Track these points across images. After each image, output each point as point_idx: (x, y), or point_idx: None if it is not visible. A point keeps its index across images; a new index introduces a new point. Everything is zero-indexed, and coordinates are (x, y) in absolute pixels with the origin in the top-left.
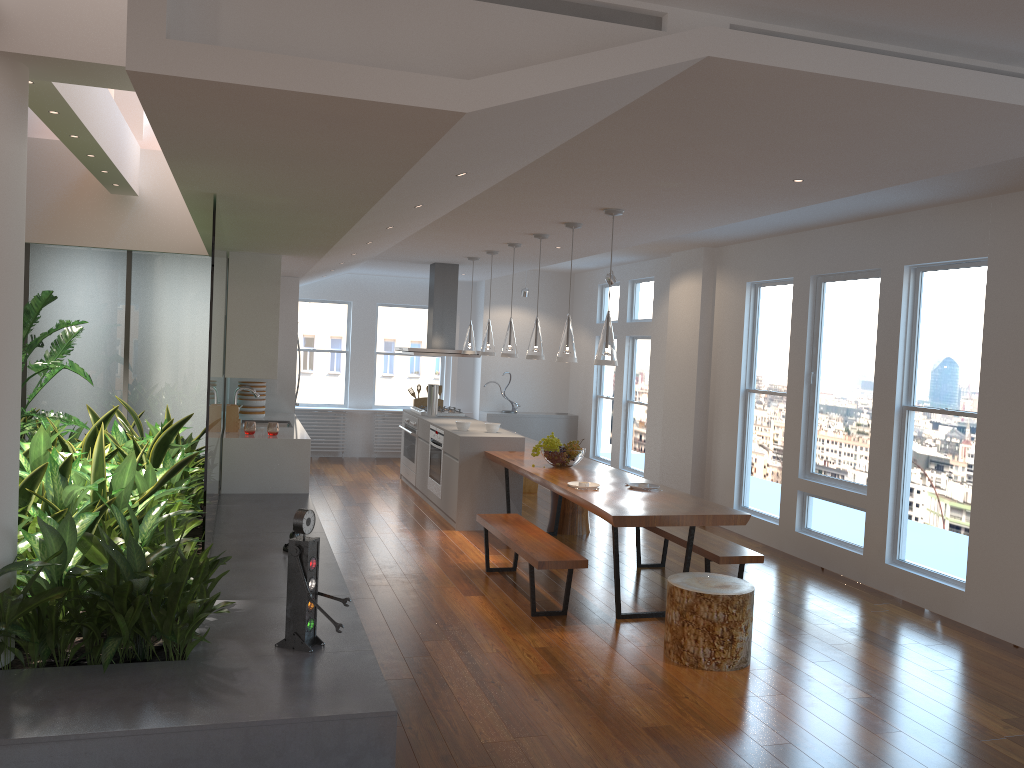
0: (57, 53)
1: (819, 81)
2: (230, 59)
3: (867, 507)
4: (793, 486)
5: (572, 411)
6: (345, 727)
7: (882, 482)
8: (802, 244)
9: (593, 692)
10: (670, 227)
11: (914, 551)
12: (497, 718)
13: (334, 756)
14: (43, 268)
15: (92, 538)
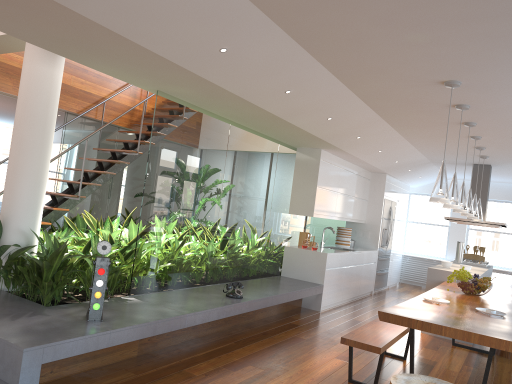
0: None
1: None
2: None
3: None
4: None
5: None
6: (5, 348)
7: None
8: None
9: None
10: None
11: None
12: None
13: None
14: None
15: None
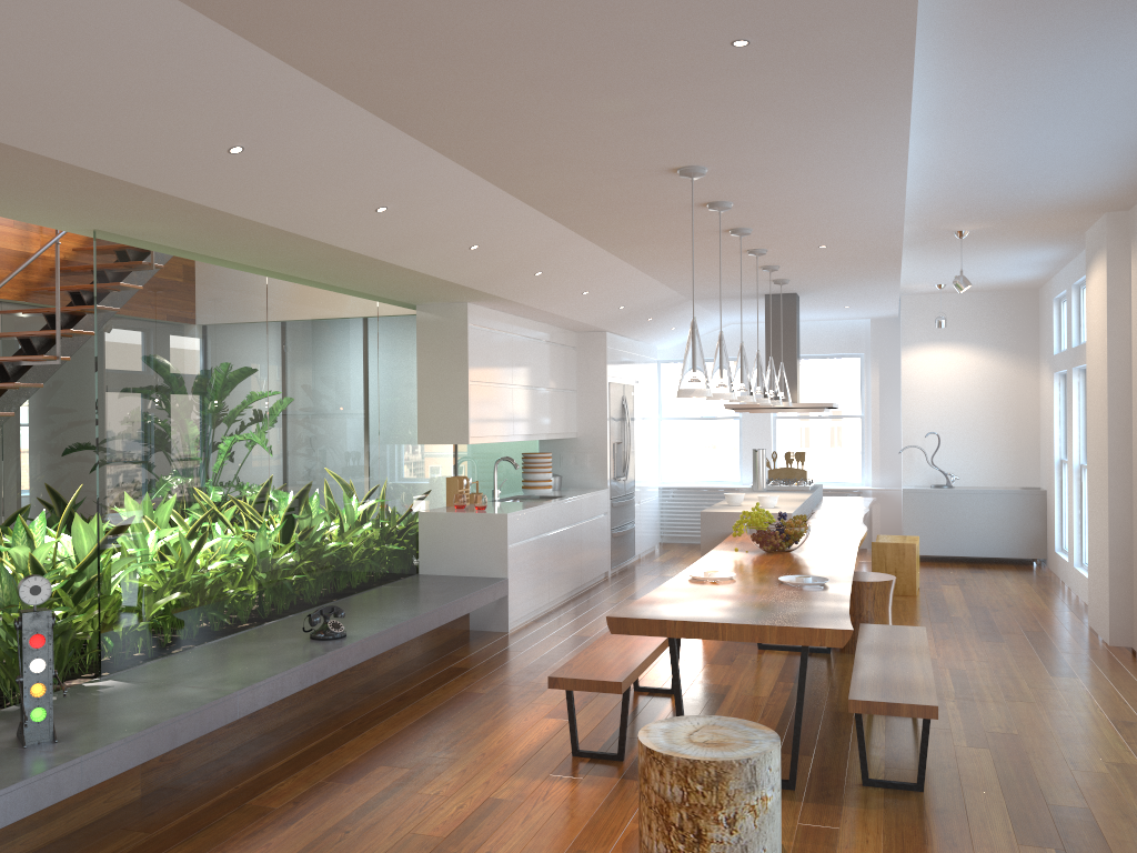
0: None
1: None
2: None
3: None
4: None
5: (1042, 484)
6: None
7: None
8: None
9: None
10: (850, 182)
11: None
12: None
13: None
14: None
15: None
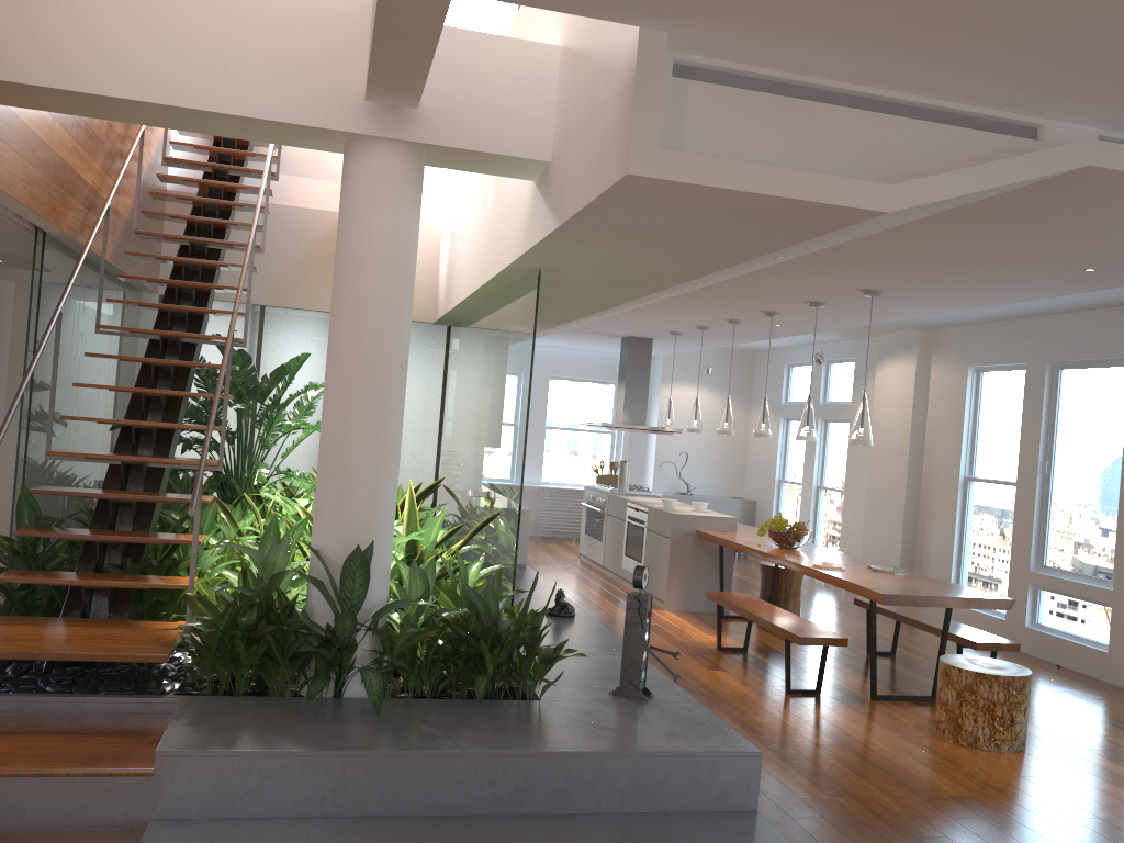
0: (462, 144)
1: None
2: (706, 165)
3: (1113, 602)
4: (1023, 579)
5: (749, 496)
6: (717, 763)
7: None
8: (1037, 329)
9: (883, 763)
10: (916, 309)
11: None
12: (803, 779)
13: (706, 790)
14: (276, 330)
15: (440, 584)
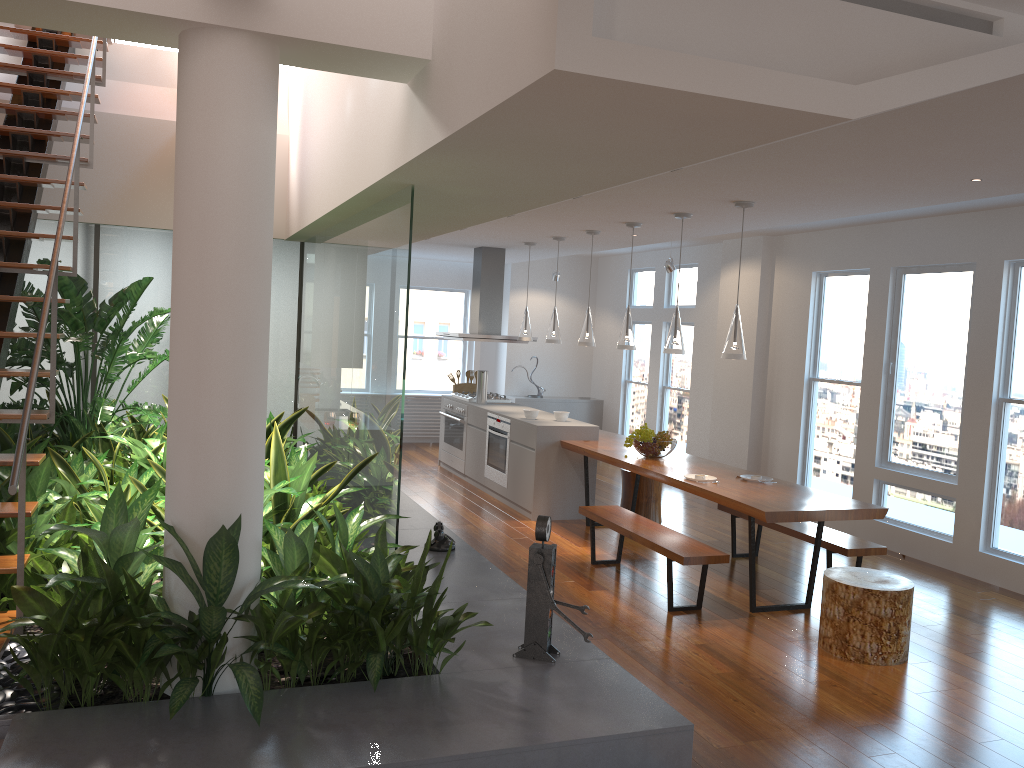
0: (325, 37)
1: None
2: (648, 59)
3: (958, 496)
4: (868, 474)
5: (596, 395)
6: (647, 743)
7: (976, 472)
8: (881, 236)
9: (783, 691)
10: (779, 219)
11: (1011, 540)
12: (712, 721)
13: None
14: (114, 251)
15: (319, 548)
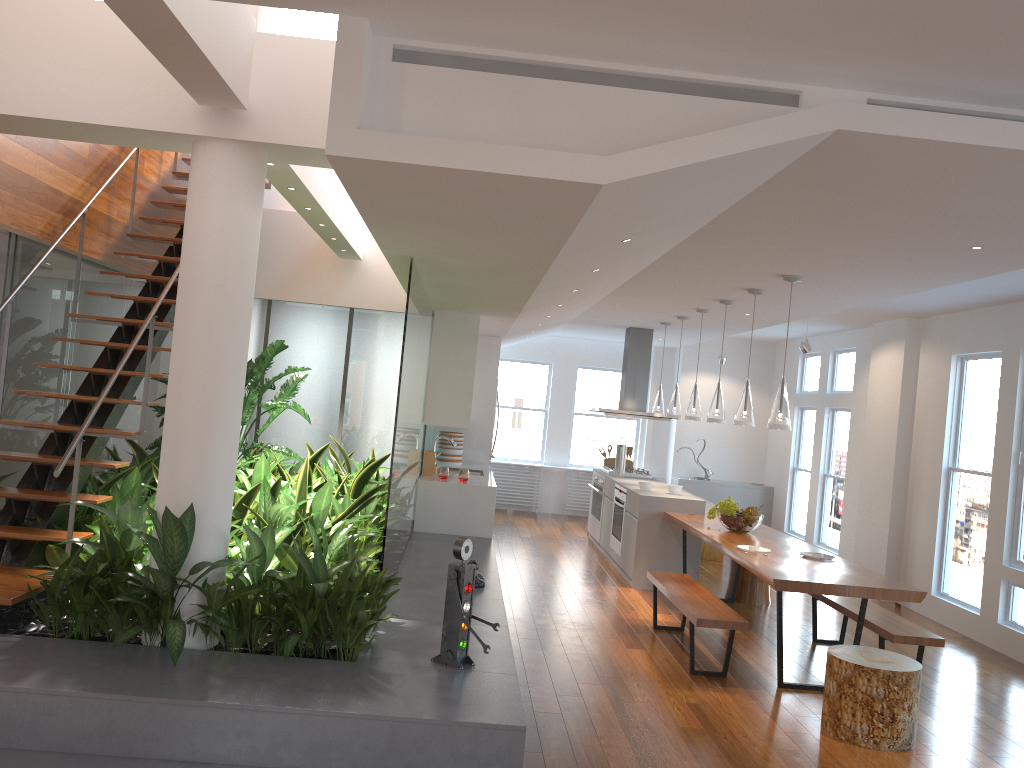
0: (288, 141)
1: (959, 149)
2: (406, 144)
3: None
4: (996, 574)
5: (768, 482)
6: (478, 735)
7: None
8: (1012, 316)
9: (736, 750)
10: (856, 295)
11: None
12: (634, 759)
13: (467, 760)
14: (280, 321)
15: (288, 548)
